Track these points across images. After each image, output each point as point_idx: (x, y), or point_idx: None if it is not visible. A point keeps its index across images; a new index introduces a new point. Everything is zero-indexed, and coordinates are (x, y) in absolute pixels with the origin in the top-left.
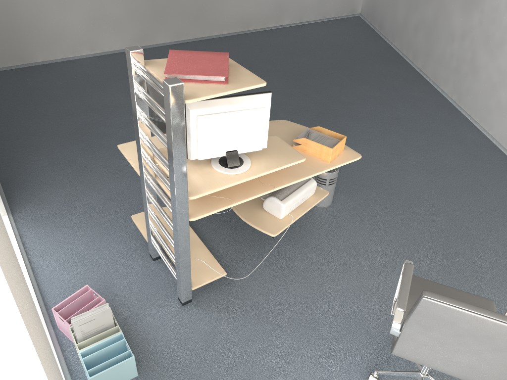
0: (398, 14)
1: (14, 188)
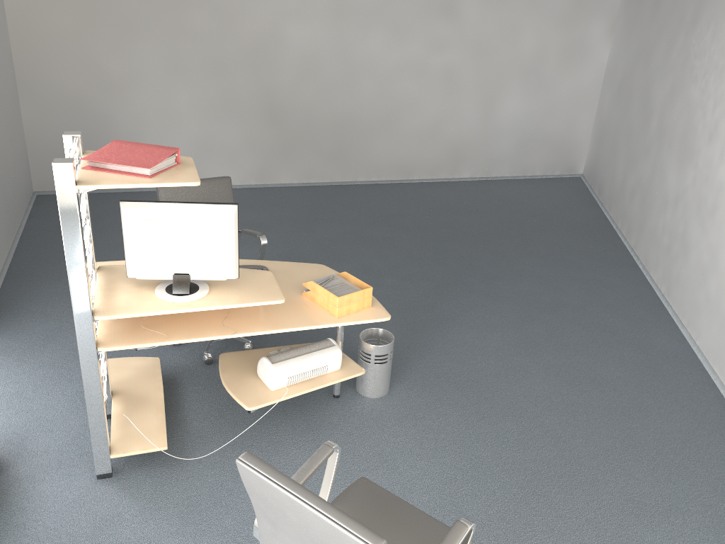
0: (617, 173)
1: (4, 312)
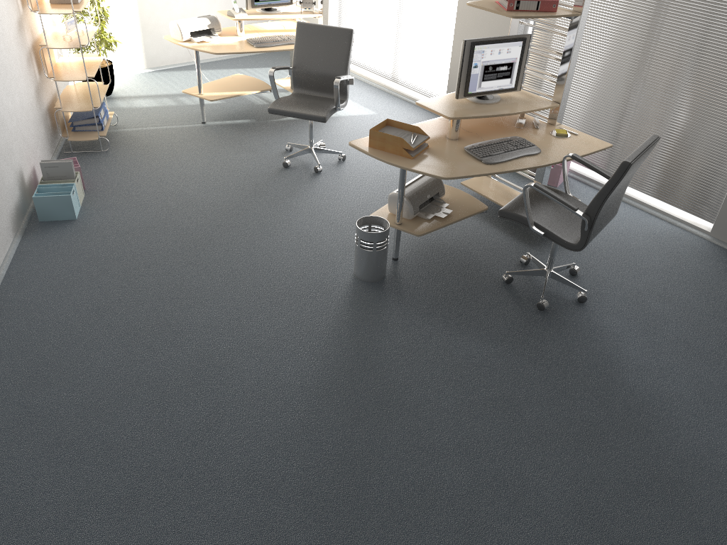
0: None
1: None
